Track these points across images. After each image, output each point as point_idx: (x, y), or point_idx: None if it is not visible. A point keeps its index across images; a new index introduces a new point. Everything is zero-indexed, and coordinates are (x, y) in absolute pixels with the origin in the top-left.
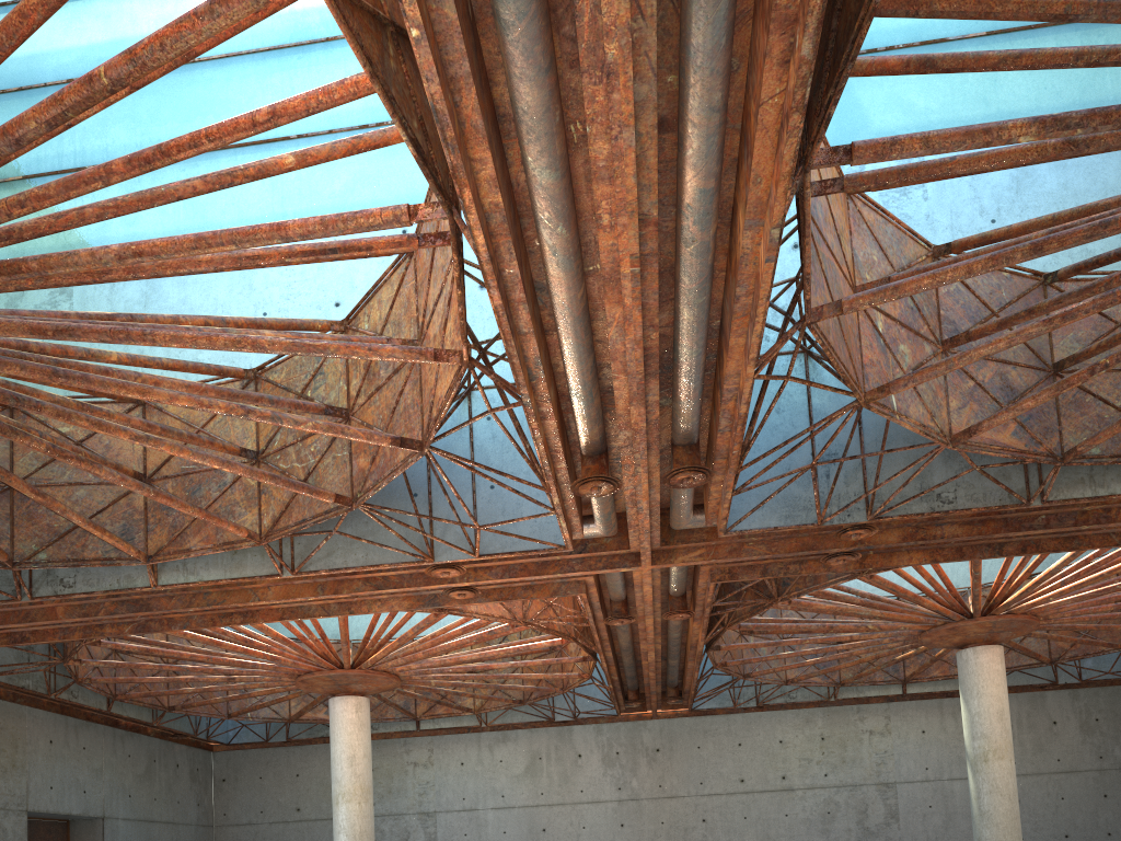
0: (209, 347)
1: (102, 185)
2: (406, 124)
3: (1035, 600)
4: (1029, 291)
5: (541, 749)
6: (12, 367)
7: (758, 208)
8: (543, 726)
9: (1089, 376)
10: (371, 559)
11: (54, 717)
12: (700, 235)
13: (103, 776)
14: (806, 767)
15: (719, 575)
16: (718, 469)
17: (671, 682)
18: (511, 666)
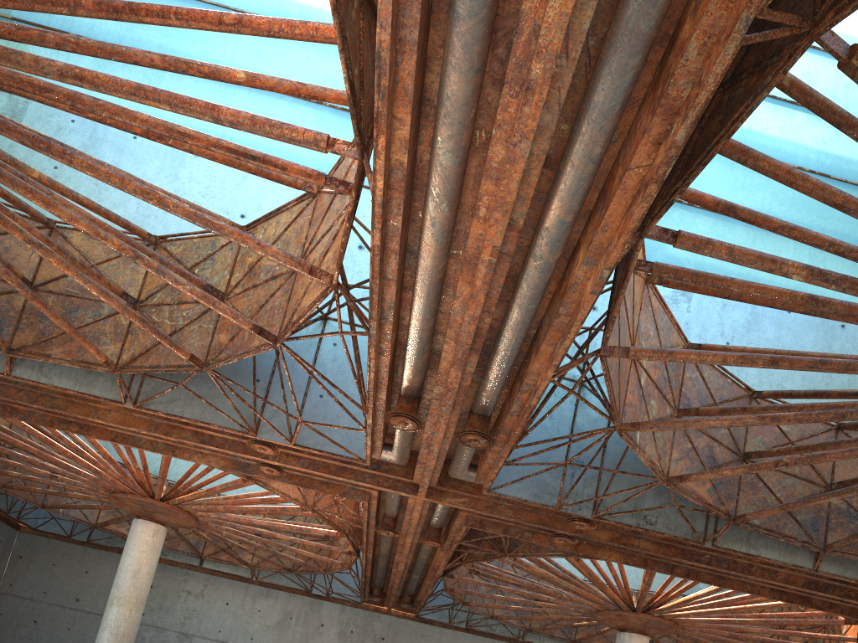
0: (119, 187)
1: (67, 12)
2: (349, 65)
3: (680, 613)
4: (741, 398)
5: (293, 611)
6: None
7: (597, 250)
8: (301, 594)
9: (773, 467)
10: (205, 417)
11: None
12: (547, 256)
13: None
14: None
15: (472, 522)
16: (499, 441)
17: (409, 591)
18: (291, 540)
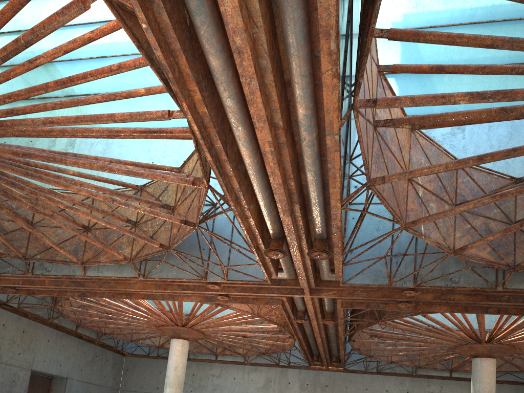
0: (90, 168)
1: (44, 92)
2: (160, 71)
3: (512, 338)
4: (507, 185)
5: (271, 377)
6: (8, 169)
7: (331, 125)
8: (274, 366)
9: (520, 227)
10: (179, 275)
11: (52, 330)
12: (307, 137)
13: (70, 359)
14: None
15: (345, 304)
16: (336, 252)
17: (334, 354)
18: (255, 335)
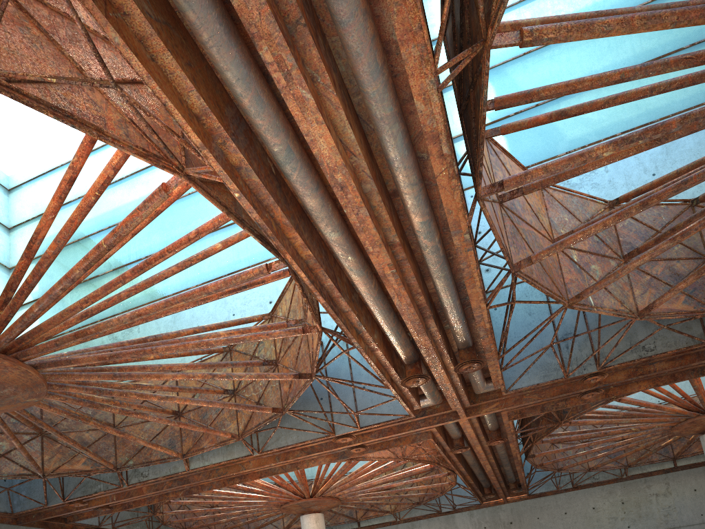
0: (185, 350)
1: (122, 284)
2: (253, 229)
3: None
4: (682, 212)
5: None
6: (94, 376)
7: (456, 224)
8: (435, 516)
9: None
10: (300, 438)
11: None
12: (429, 243)
13: None
14: (613, 523)
15: (514, 415)
16: (489, 358)
17: (510, 480)
18: (404, 484)
